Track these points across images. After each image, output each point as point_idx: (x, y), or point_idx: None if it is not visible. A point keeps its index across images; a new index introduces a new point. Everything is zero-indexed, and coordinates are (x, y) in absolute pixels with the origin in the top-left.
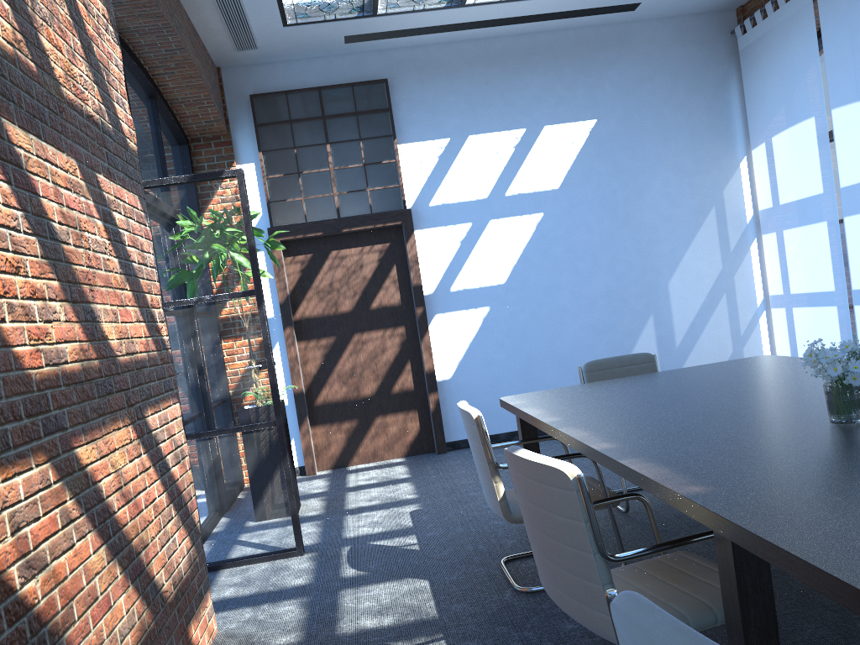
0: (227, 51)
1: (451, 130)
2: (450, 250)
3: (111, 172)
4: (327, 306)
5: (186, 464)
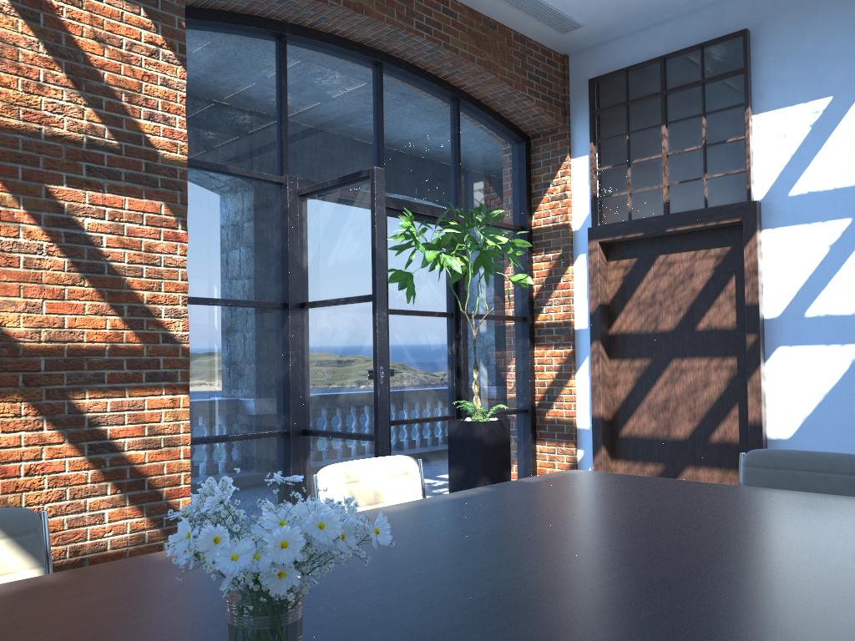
0: (554, 36)
1: (836, 84)
2: (812, 258)
3: (92, 183)
4: (646, 321)
5: (180, 452)
